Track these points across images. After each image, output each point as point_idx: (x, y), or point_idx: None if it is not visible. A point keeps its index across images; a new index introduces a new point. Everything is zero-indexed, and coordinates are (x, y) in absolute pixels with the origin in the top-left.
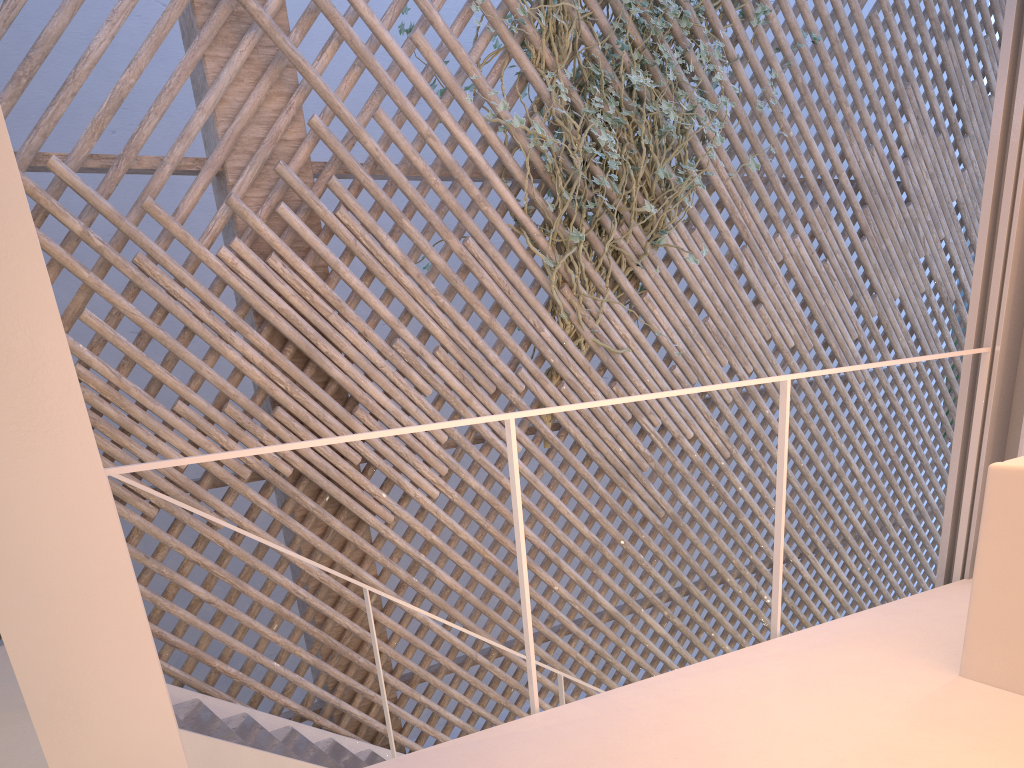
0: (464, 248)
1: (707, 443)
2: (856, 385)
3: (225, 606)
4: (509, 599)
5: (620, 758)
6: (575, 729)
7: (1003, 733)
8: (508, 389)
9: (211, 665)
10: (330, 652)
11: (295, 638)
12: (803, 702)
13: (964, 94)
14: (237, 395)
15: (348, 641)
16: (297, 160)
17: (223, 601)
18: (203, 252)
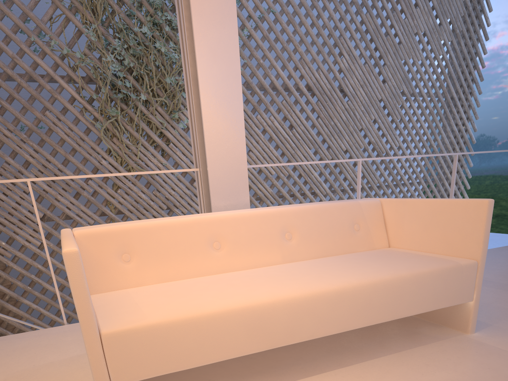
0: (44, 116)
1: None
2: (320, 196)
3: None
4: None
5: None
6: None
7: None
8: (81, 191)
9: None
10: None
11: None
12: None
13: (381, 43)
14: None
15: None
16: None
17: None
18: None
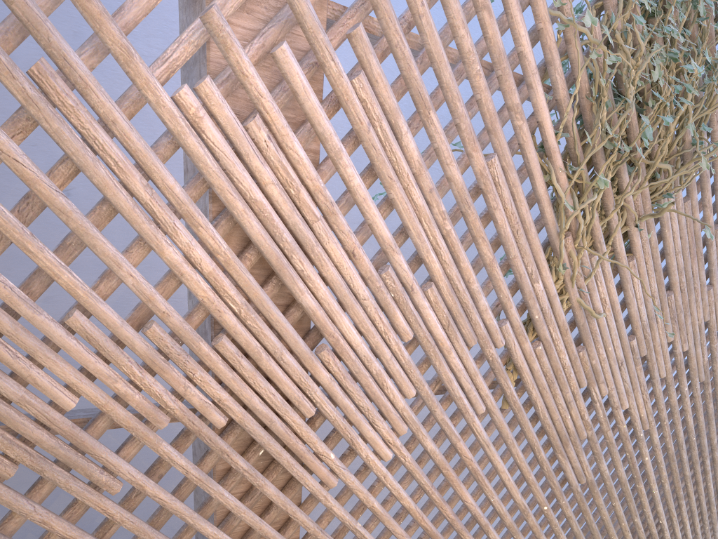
0: (487, 167)
1: (636, 415)
2: None
3: None
4: None
5: None
6: None
7: None
8: (489, 343)
9: None
10: None
11: None
12: None
13: None
14: (168, 313)
15: None
16: None
17: None
18: (152, 86)
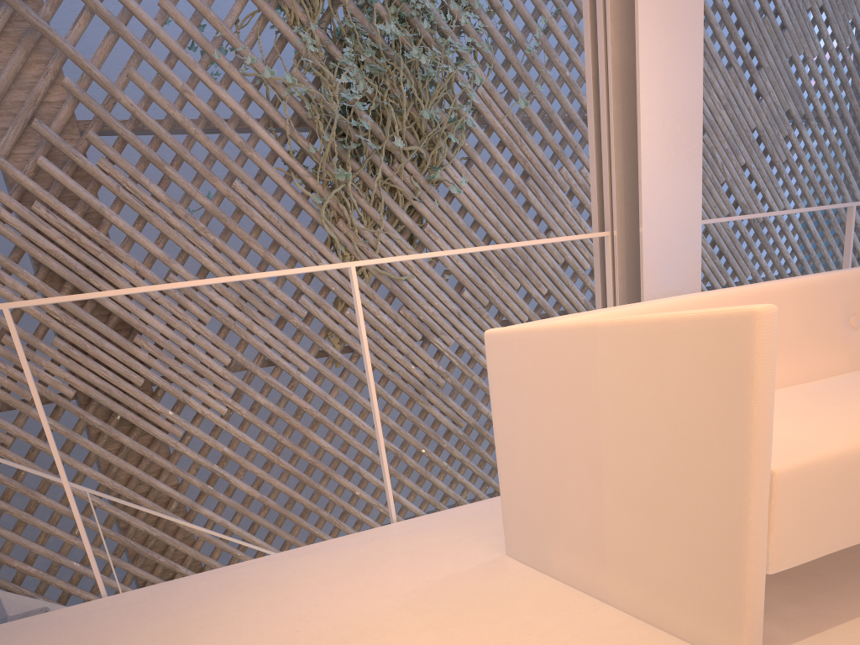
0: (231, 190)
1: None
2: None
3: (19, 513)
4: (309, 504)
5: (108, 640)
6: (110, 613)
7: (477, 611)
8: (289, 315)
9: (10, 565)
10: (138, 553)
11: (98, 541)
12: (335, 583)
13: (754, 29)
14: None
15: (152, 543)
16: (59, 119)
17: (17, 509)
18: None
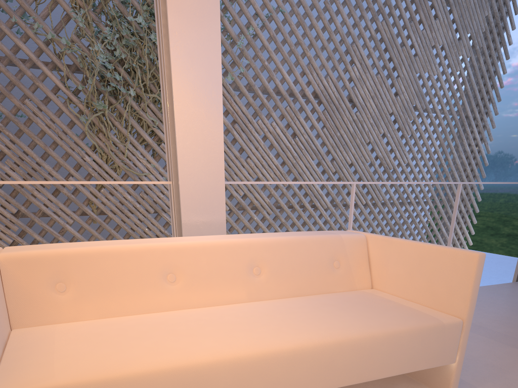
0: (23, 105)
1: None
2: (321, 209)
3: None
4: None
5: None
6: None
7: None
8: (60, 187)
9: None
10: None
11: None
12: None
13: (395, 53)
14: None
15: None
16: None
17: None
18: None
